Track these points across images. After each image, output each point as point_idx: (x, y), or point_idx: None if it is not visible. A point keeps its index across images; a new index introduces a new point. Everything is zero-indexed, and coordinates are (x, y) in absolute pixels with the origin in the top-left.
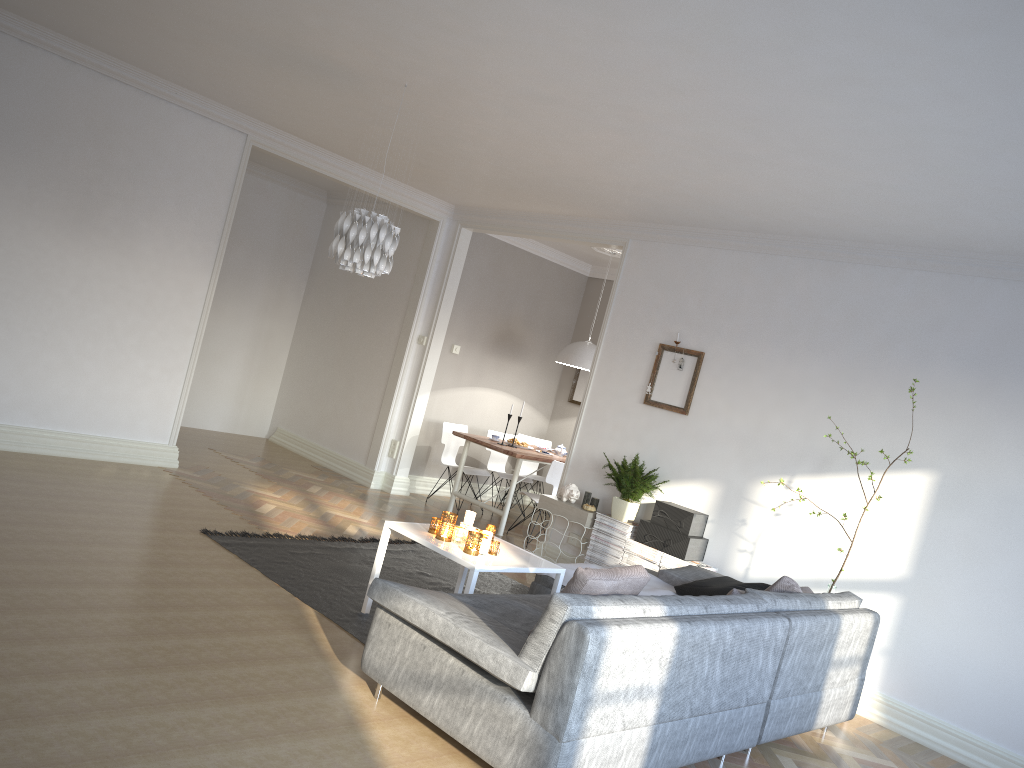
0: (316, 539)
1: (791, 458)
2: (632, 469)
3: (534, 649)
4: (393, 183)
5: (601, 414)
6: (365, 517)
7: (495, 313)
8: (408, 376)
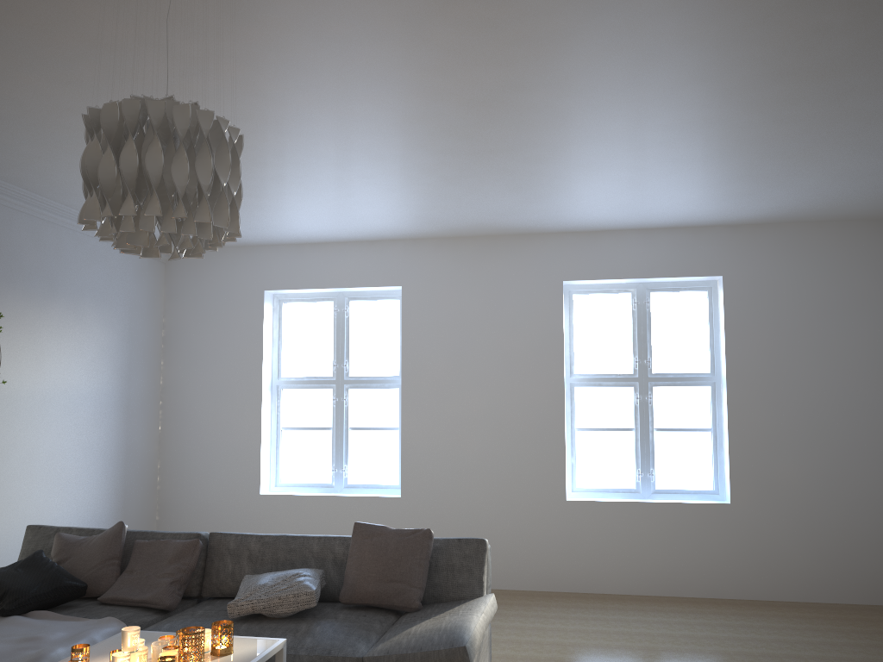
0: None
1: None
2: None
3: (485, 581)
4: None
5: None
6: None
7: None
8: None
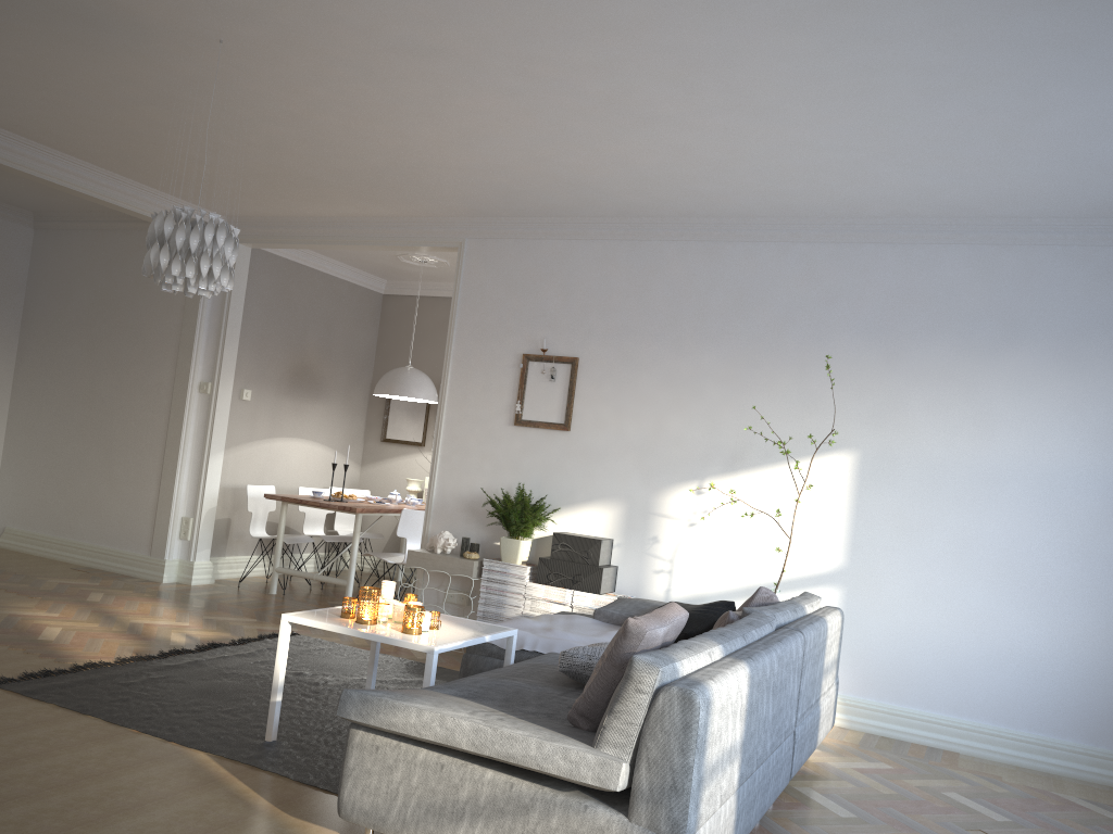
0: (143, 659)
1: (698, 460)
2: (521, 501)
3: (619, 733)
4: (146, 191)
5: (463, 445)
6: (183, 619)
7: (286, 346)
8: (193, 435)
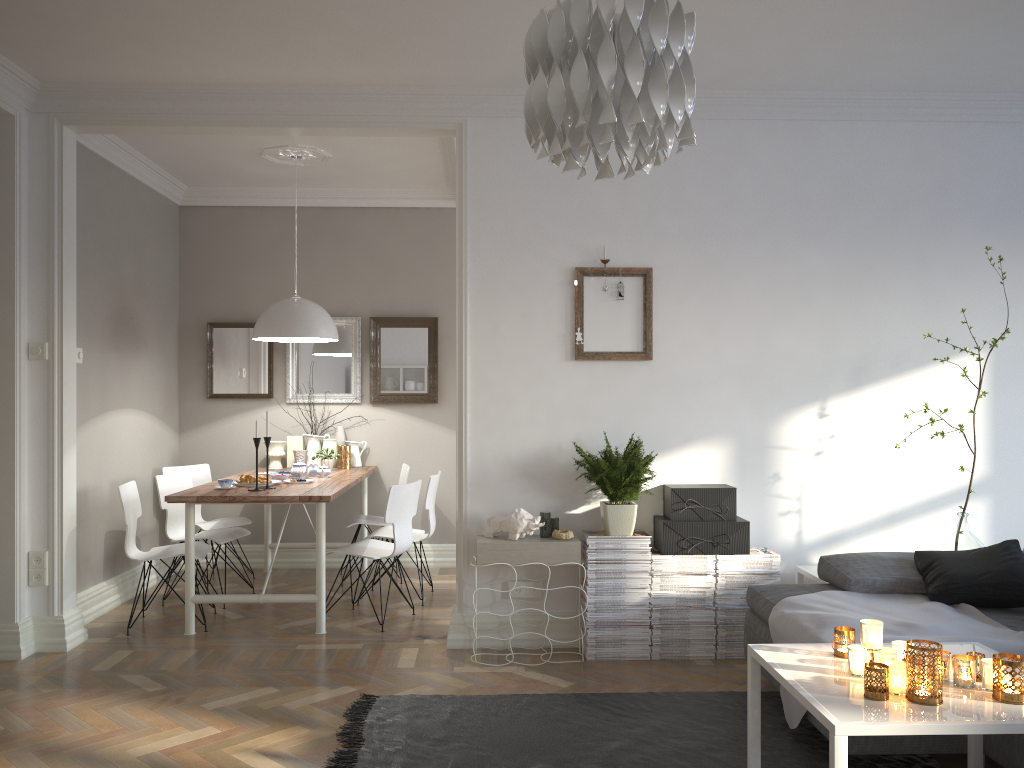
0: None
1: (816, 379)
2: (638, 456)
3: None
4: None
5: (502, 392)
6: (191, 722)
7: (105, 280)
8: (27, 425)
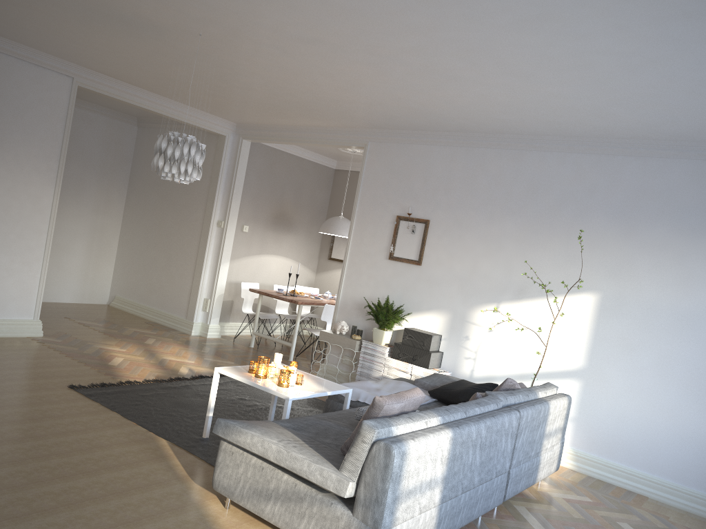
0: (158, 381)
1: (497, 290)
2: (386, 307)
3: (351, 464)
4: (189, 109)
5: (358, 269)
6: (192, 359)
7: (271, 200)
8: (212, 251)
